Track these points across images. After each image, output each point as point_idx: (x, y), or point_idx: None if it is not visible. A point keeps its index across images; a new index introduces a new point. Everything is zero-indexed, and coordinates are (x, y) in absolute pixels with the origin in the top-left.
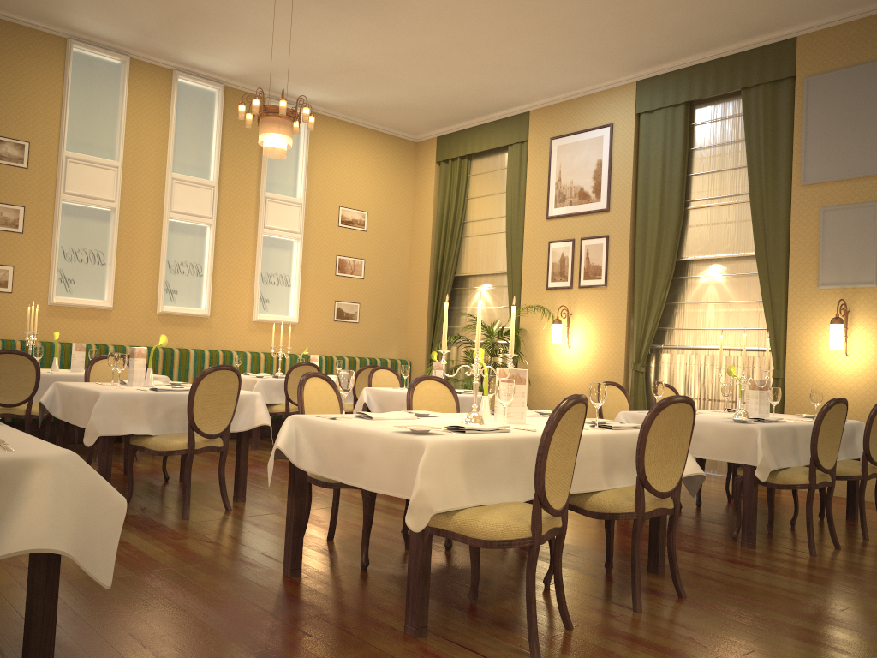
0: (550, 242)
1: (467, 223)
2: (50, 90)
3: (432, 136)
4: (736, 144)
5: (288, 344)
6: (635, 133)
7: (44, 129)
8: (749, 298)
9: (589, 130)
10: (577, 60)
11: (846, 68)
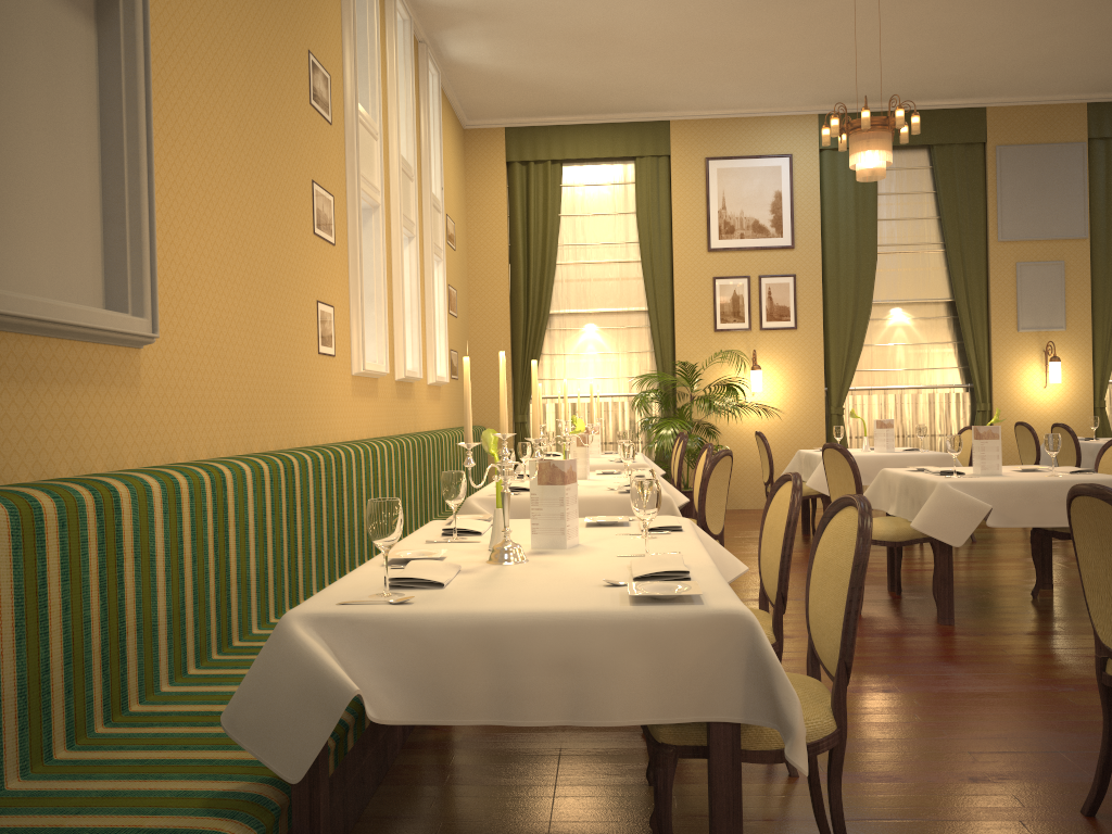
0: (716, 277)
1: (563, 246)
2: None
3: (497, 125)
4: (924, 195)
5: (439, 416)
6: (819, 169)
7: (335, 54)
8: (938, 340)
9: (762, 157)
10: (808, 84)
11: (1032, 145)
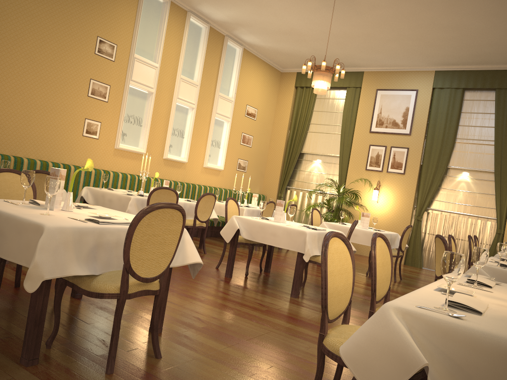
0: (370, 145)
1: (311, 124)
2: (130, 13)
3: (293, 71)
4: (488, 115)
5: (216, 182)
6: (430, 97)
7: (125, 38)
8: (484, 192)
9: (403, 90)
10: (415, 55)
11: None
